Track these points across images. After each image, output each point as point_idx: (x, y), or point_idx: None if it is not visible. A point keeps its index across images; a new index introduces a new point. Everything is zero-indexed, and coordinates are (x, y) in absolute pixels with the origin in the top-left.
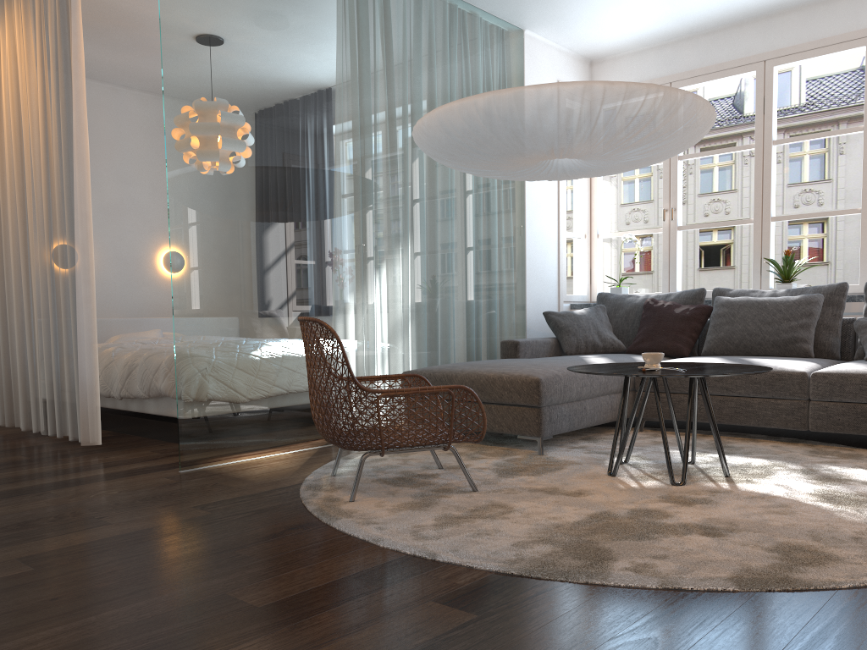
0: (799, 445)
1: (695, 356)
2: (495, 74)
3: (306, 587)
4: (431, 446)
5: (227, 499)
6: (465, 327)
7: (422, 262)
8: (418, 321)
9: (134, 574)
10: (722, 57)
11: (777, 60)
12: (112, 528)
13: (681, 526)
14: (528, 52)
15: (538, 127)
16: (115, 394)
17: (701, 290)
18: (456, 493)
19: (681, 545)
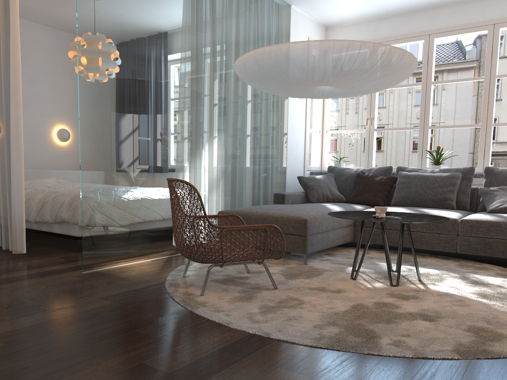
0: (450, 261)
1: (387, 206)
2: (274, 31)
3: (194, 358)
4: (251, 261)
5: (120, 293)
6: (252, 184)
7: (229, 144)
8: (226, 180)
9: (75, 348)
10: (405, 30)
11: (437, 35)
12: (49, 313)
13: (408, 314)
14: (293, 18)
15: (318, 66)
16: (32, 220)
17: (390, 167)
18: (265, 290)
19: (414, 327)
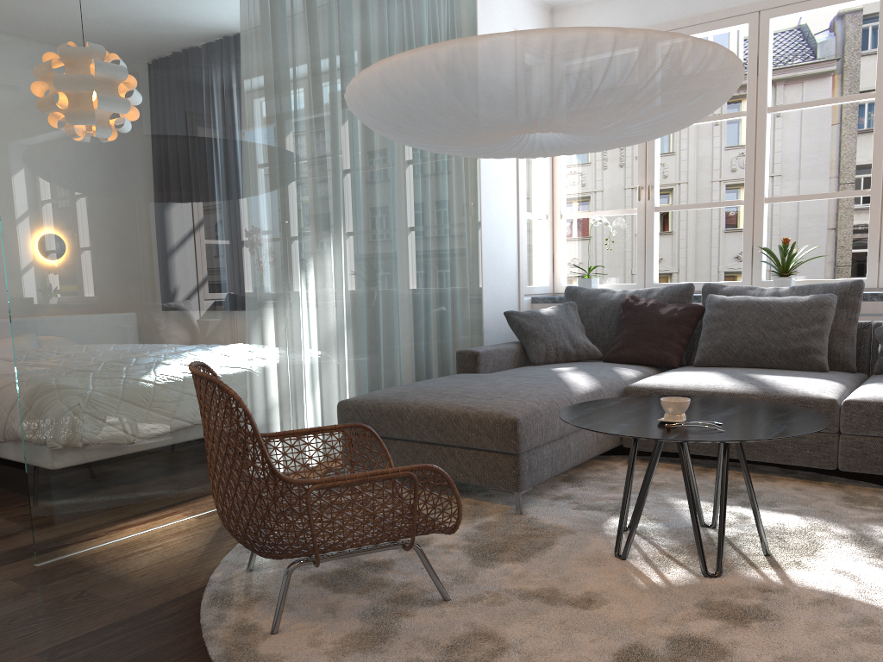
0: (825, 486)
1: (687, 368)
2: (443, 20)
3: None
4: (385, 545)
5: (92, 632)
6: (413, 335)
7: (359, 258)
8: (356, 331)
9: None
10: (709, 5)
11: (774, 11)
12: None
13: None
14: None
15: (522, 91)
16: None
17: (689, 286)
18: (422, 607)
19: None
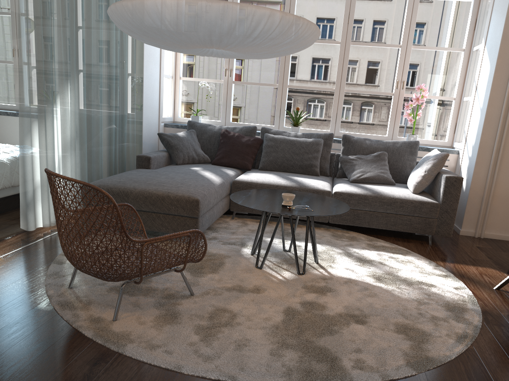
0: (322, 230)
1: (256, 171)
2: None
3: None
4: (167, 270)
5: None
6: (110, 144)
7: (85, 97)
8: (83, 142)
9: None
10: None
11: None
12: None
13: (339, 317)
14: None
15: (230, 32)
16: None
17: (254, 128)
18: (182, 299)
19: (356, 336)
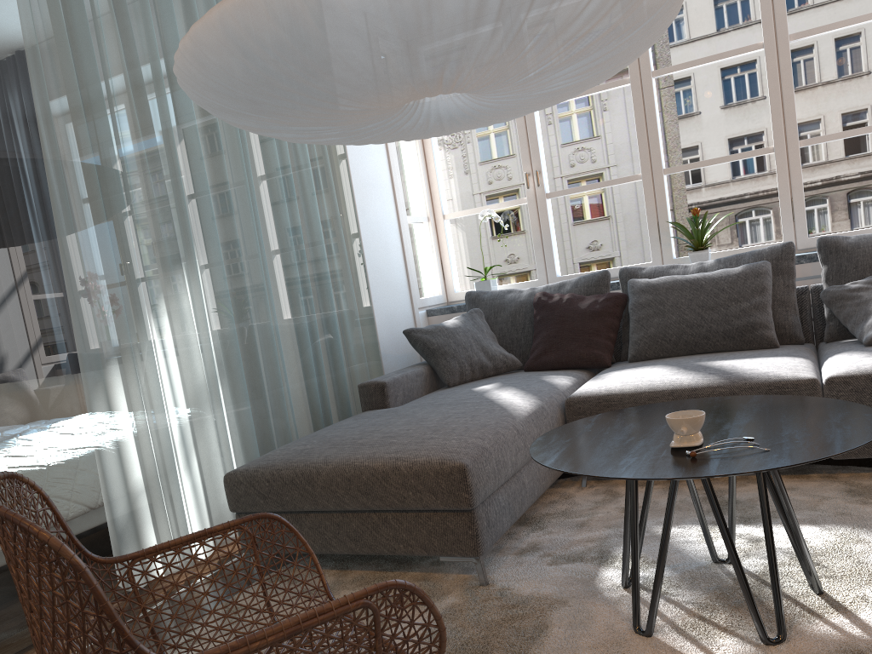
0: (817, 479)
1: (623, 365)
2: None
3: None
4: None
5: None
6: (302, 373)
7: (223, 289)
8: (233, 380)
9: None
10: None
11: None
12: None
13: None
14: None
15: (426, 25)
16: None
17: (604, 274)
18: None
19: None
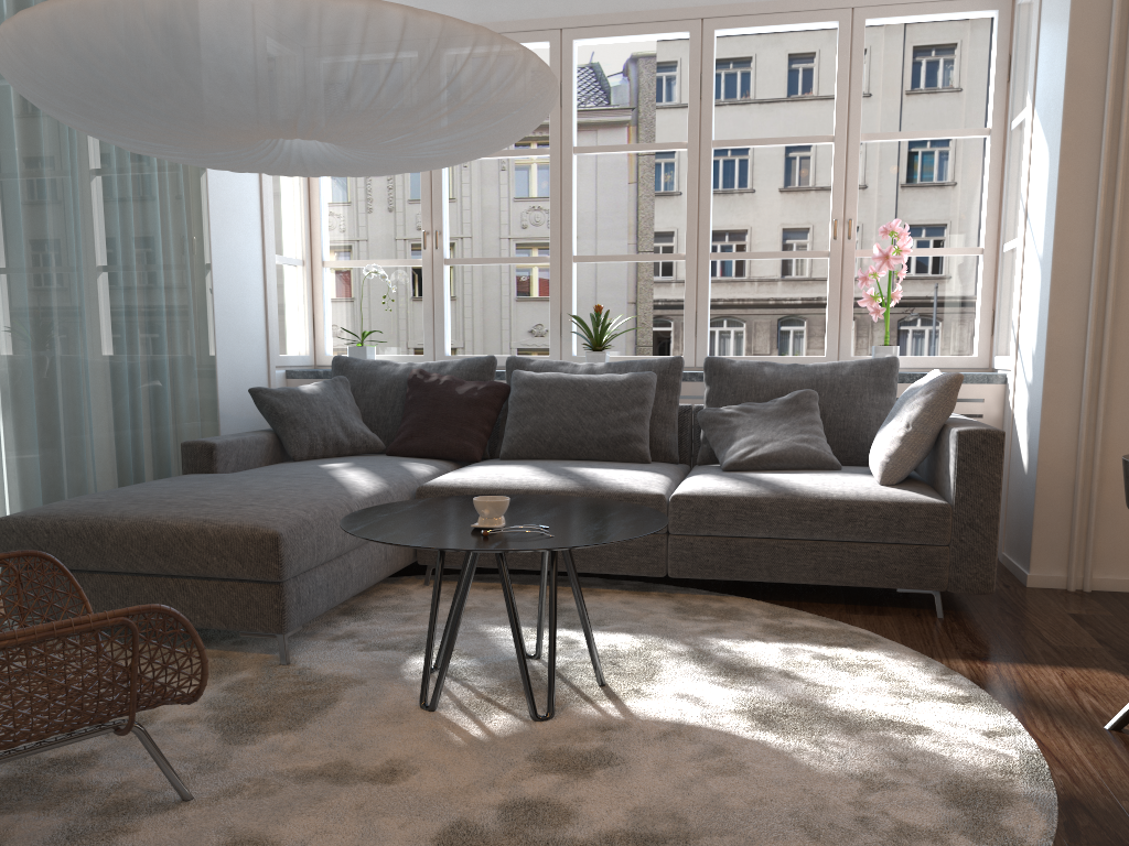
0: (654, 597)
1: (493, 461)
2: None
3: None
4: (86, 731)
5: None
6: (113, 420)
7: (20, 303)
8: (20, 414)
9: None
10: (503, 13)
11: (578, 31)
12: None
13: (605, 844)
14: None
15: (277, 74)
16: None
17: (491, 359)
18: (149, 815)
19: None
